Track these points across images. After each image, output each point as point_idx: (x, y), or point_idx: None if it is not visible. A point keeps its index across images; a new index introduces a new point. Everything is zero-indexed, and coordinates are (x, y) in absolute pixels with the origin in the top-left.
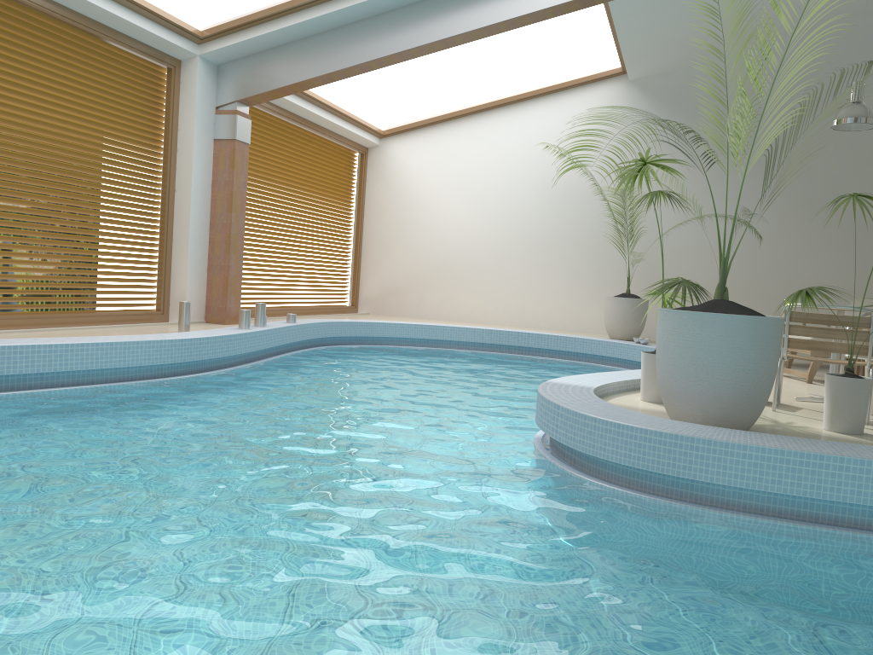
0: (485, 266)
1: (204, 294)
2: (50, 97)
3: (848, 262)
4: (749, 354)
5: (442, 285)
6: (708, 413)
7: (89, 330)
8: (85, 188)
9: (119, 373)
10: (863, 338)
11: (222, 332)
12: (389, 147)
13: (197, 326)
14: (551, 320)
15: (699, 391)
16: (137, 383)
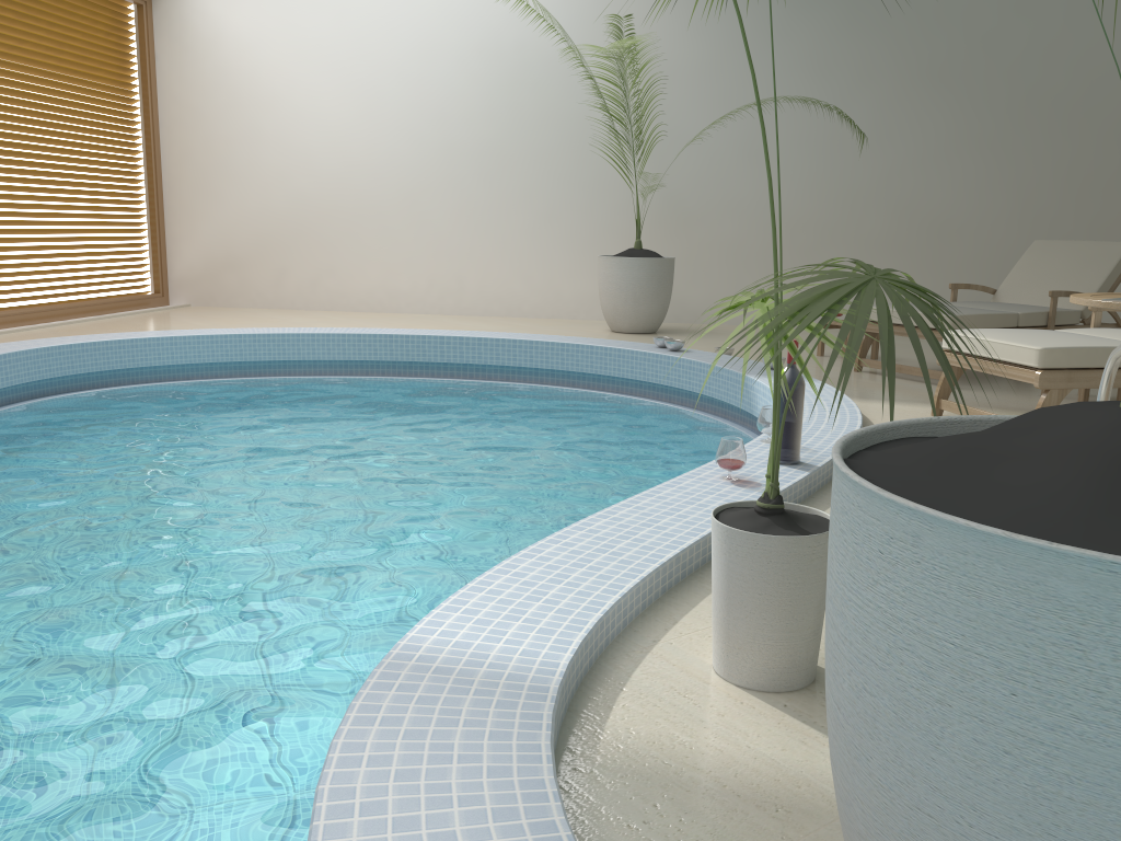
0: (389, 210)
1: None
2: None
3: (998, 175)
4: None
5: (315, 247)
6: None
7: None
8: None
9: None
10: None
11: None
12: None
13: None
14: (510, 300)
15: None
16: None
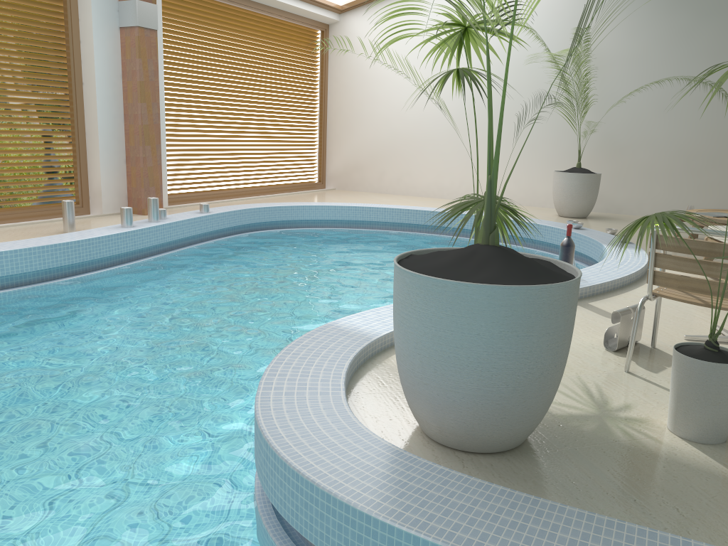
0: (441, 140)
1: (124, 186)
2: None
3: None
4: (498, 345)
5: (400, 160)
6: (444, 425)
7: None
8: None
9: None
10: None
11: (88, 234)
12: (348, 22)
13: (109, 219)
14: (505, 194)
15: (428, 394)
16: None
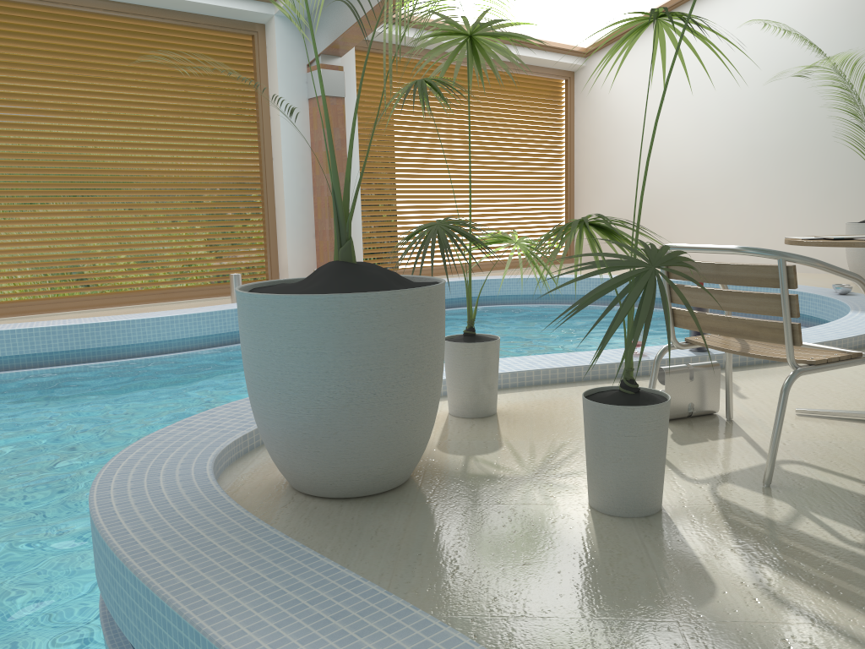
0: (709, 195)
1: (313, 261)
2: (119, 90)
3: None
4: (289, 363)
5: (659, 224)
6: (275, 460)
7: (154, 307)
8: (169, 171)
9: (89, 354)
10: (775, 309)
11: None
12: (595, 65)
13: None
14: None
15: (256, 423)
16: (100, 364)
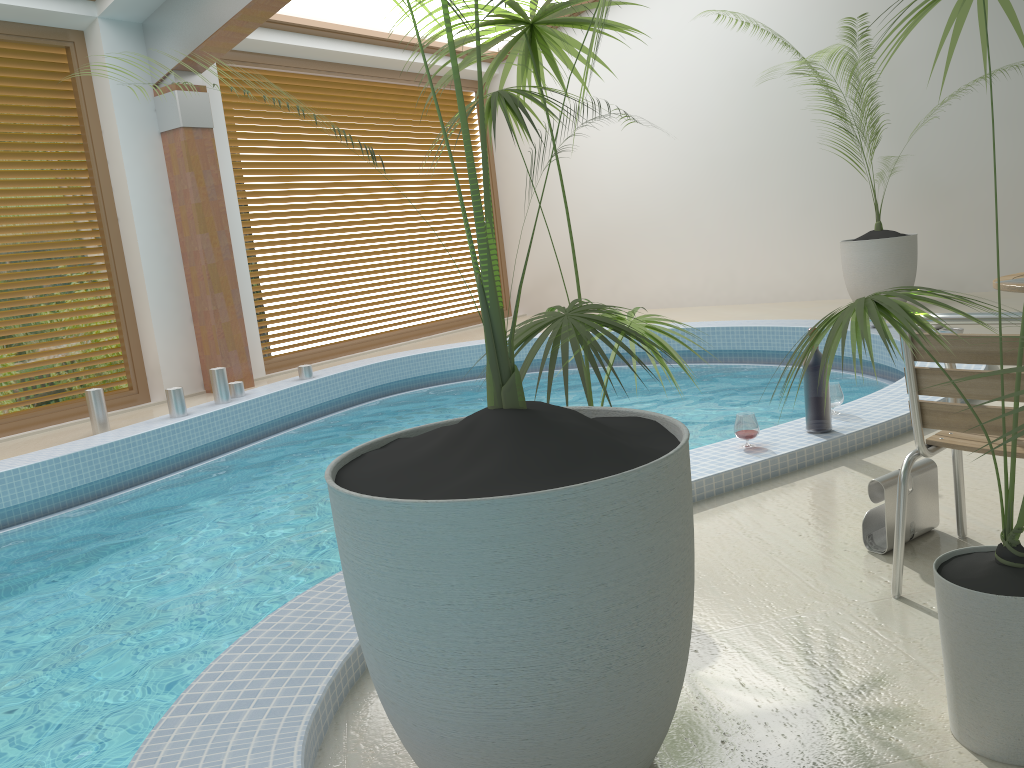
0: (668, 221)
1: (194, 355)
2: None
3: None
4: (493, 623)
5: (612, 259)
6: None
7: None
8: None
9: None
10: None
11: (114, 436)
12: (511, 73)
13: None
14: (776, 287)
15: (402, 723)
16: None
